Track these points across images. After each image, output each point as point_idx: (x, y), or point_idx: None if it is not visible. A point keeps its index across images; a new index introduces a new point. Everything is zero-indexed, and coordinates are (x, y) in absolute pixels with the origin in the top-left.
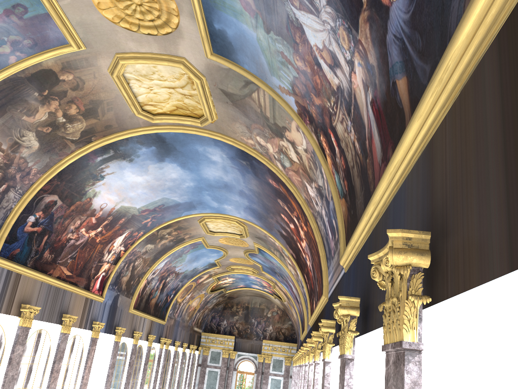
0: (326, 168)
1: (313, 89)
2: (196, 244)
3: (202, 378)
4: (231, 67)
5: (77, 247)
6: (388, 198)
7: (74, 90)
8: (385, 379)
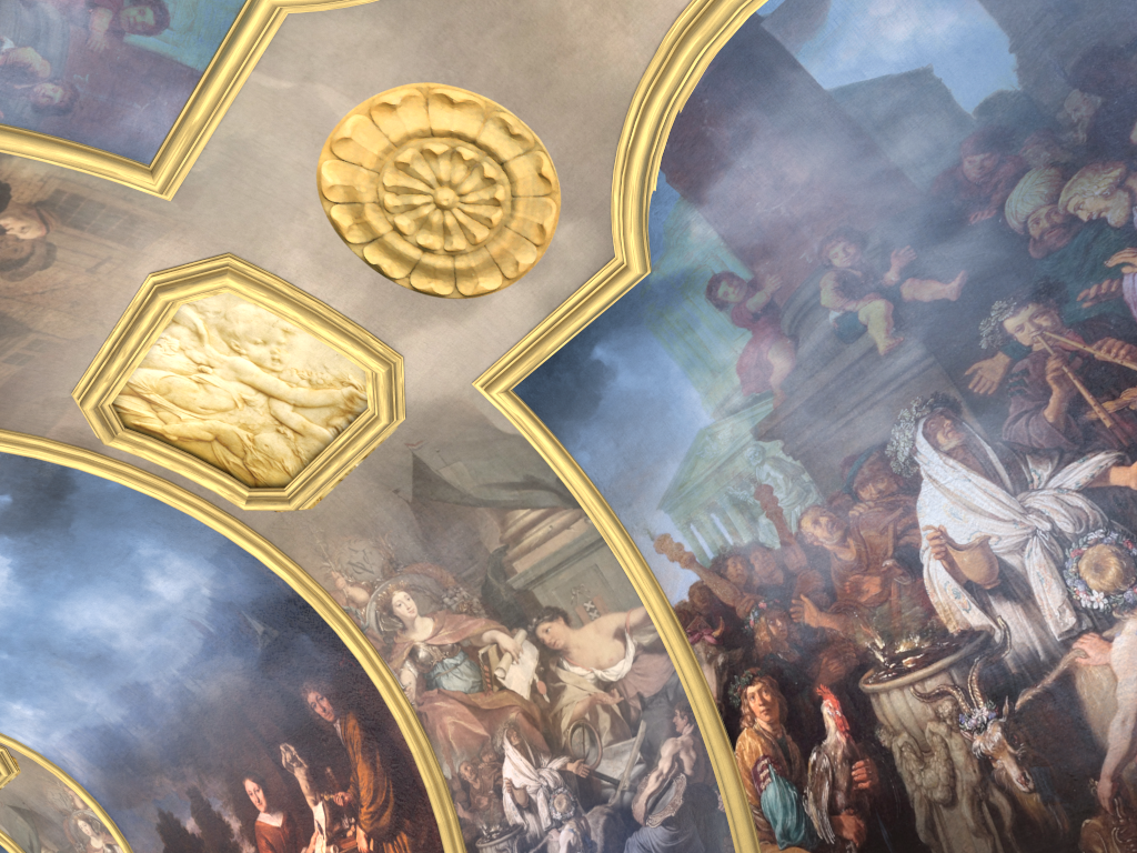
0: (727, 757)
1: (822, 593)
2: None
3: None
4: (542, 440)
5: None
6: None
7: None
8: None
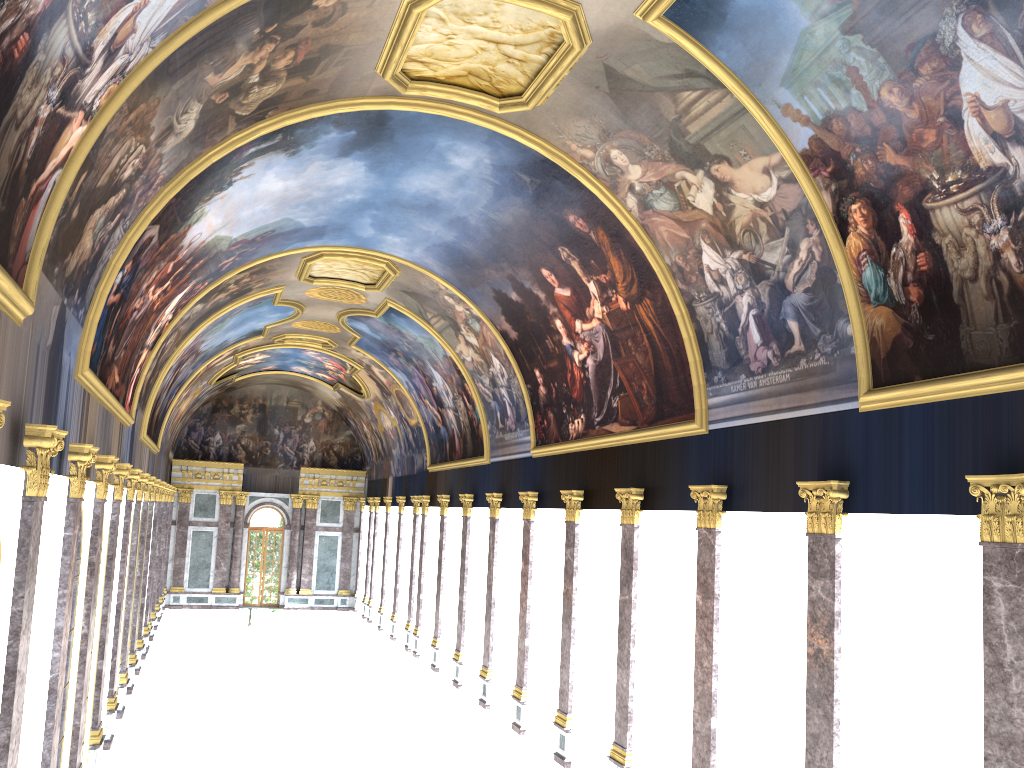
0: (840, 251)
1: (897, 142)
2: (262, 298)
3: (180, 546)
4: (690, 48)
5: (135, 324)
6: None
7: (315, 26)
8: None
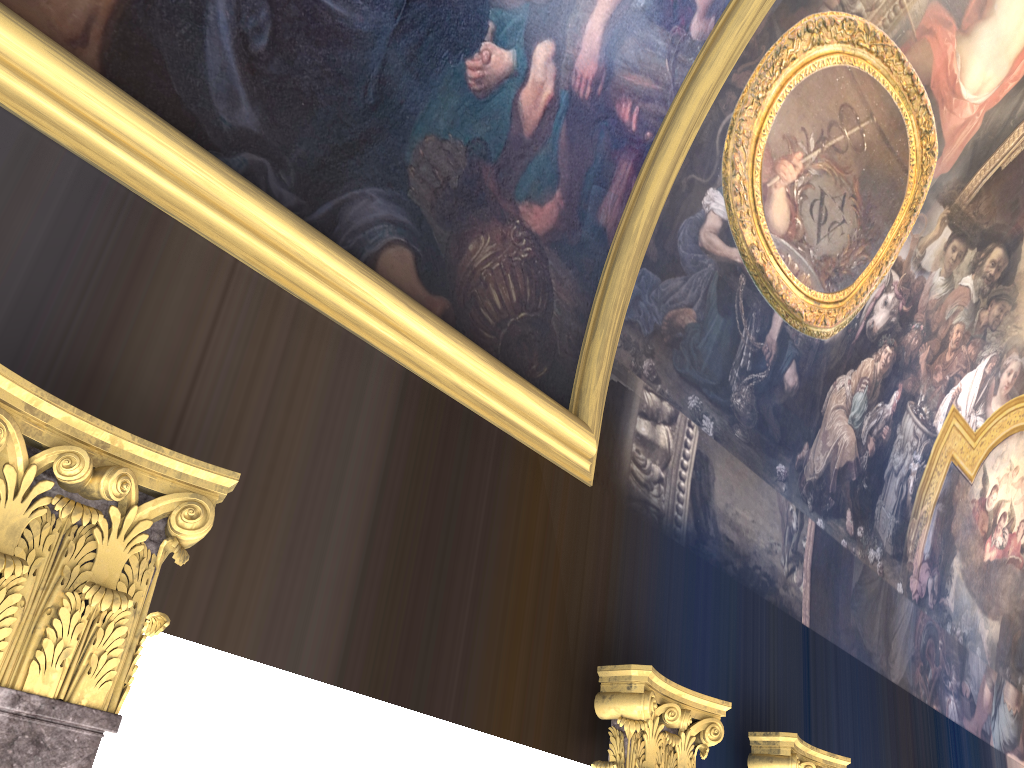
0: None
1: None
2: None
3: None
4: None
5: None
6: None
7: None
8: None
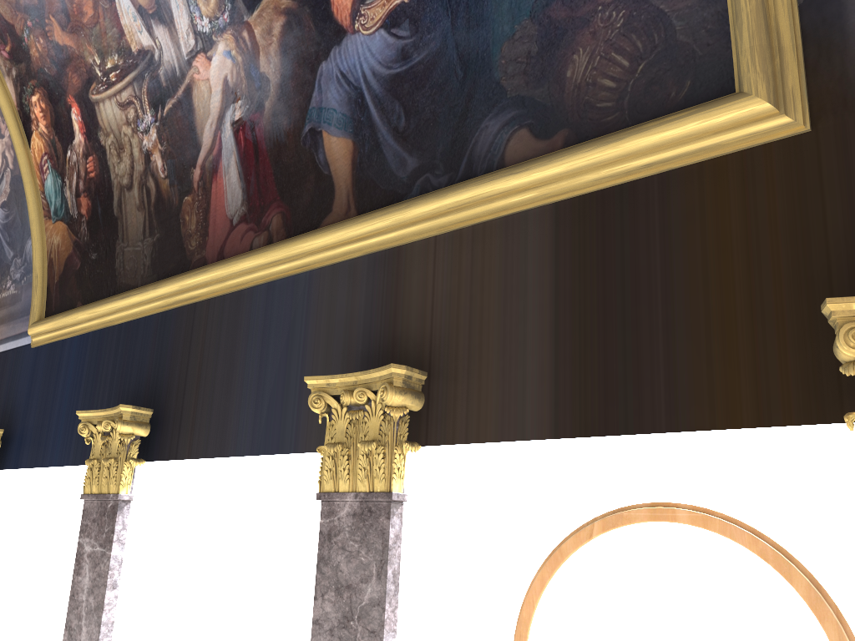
0: (24, 154)
1: (62, 15)
2: None
3: None
4: None
5: None
6: (255, 280)
7: None
8: (320, 533)
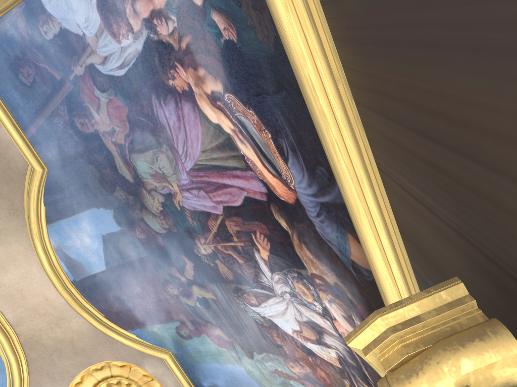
0: None
1: None
2: None
3: None
4: None
5: None
6: None
7: None
8: None
